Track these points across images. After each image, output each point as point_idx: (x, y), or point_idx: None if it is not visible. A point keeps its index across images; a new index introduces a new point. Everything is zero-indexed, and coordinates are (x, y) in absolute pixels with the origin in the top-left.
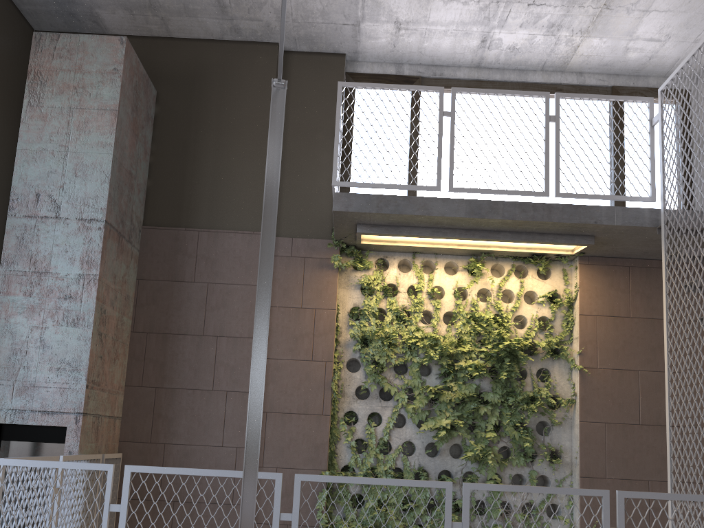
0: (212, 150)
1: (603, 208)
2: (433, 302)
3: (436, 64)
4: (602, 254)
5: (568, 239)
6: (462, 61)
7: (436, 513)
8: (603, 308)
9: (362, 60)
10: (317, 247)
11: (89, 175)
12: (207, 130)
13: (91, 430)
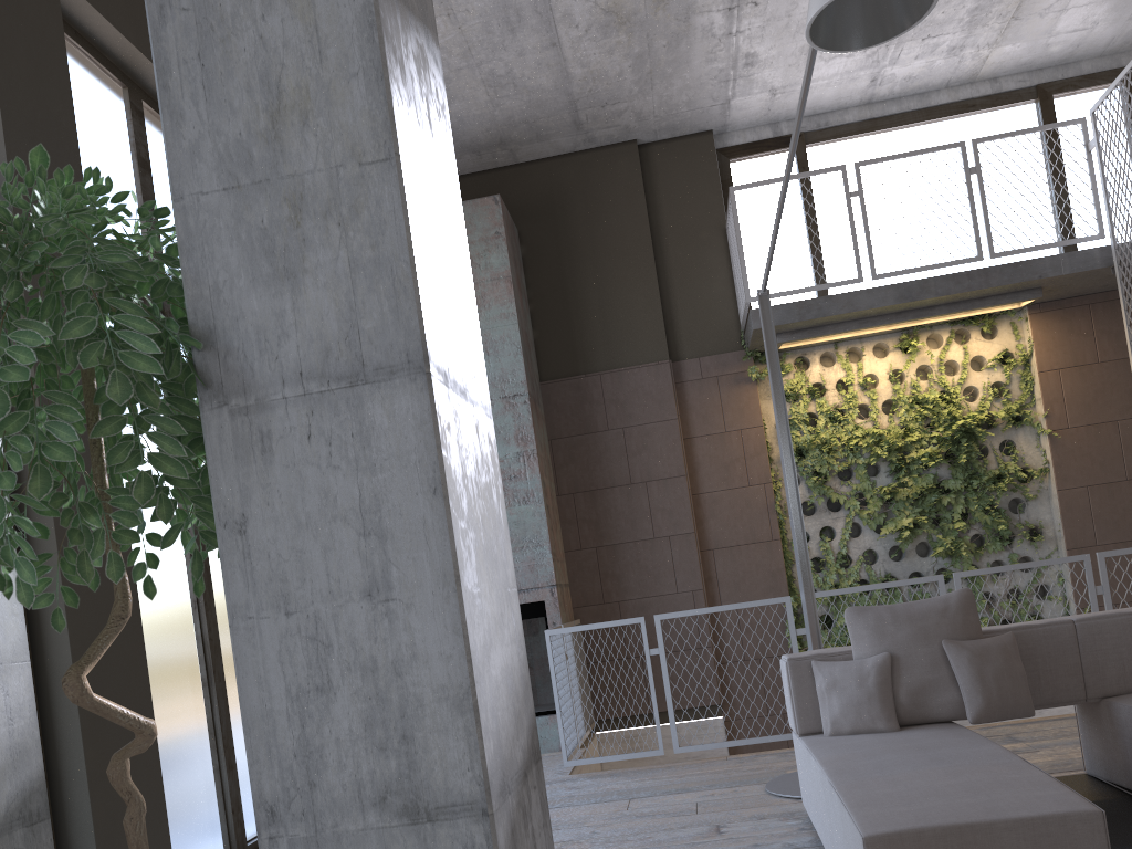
0: (592, 282)
1: (1047, 259)
2: (867, 394)
3: (819, 113)
4: (1054, 298)
5: (1012, 298)
6: (849, 103)
7: None
8: (1065, 359)
9: (731, 130)
10: (728, 361)
11: (500, 351)
12: (582, 261)
13: (561, 600)
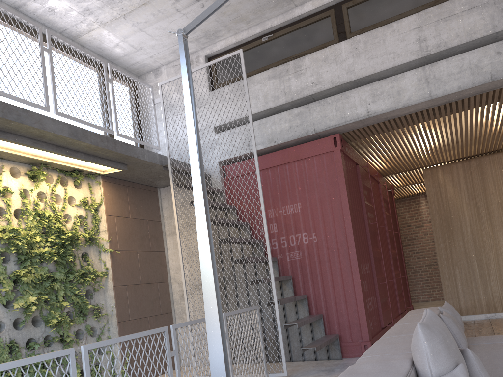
0: None
1: (140, 149)
2: (5, 200)
3: None
4: (116, 176)
5: (115, 164)
6: None
7: (30, 374)
8: (117, 211)
9: None
10: None
11: None
12: None
13: None
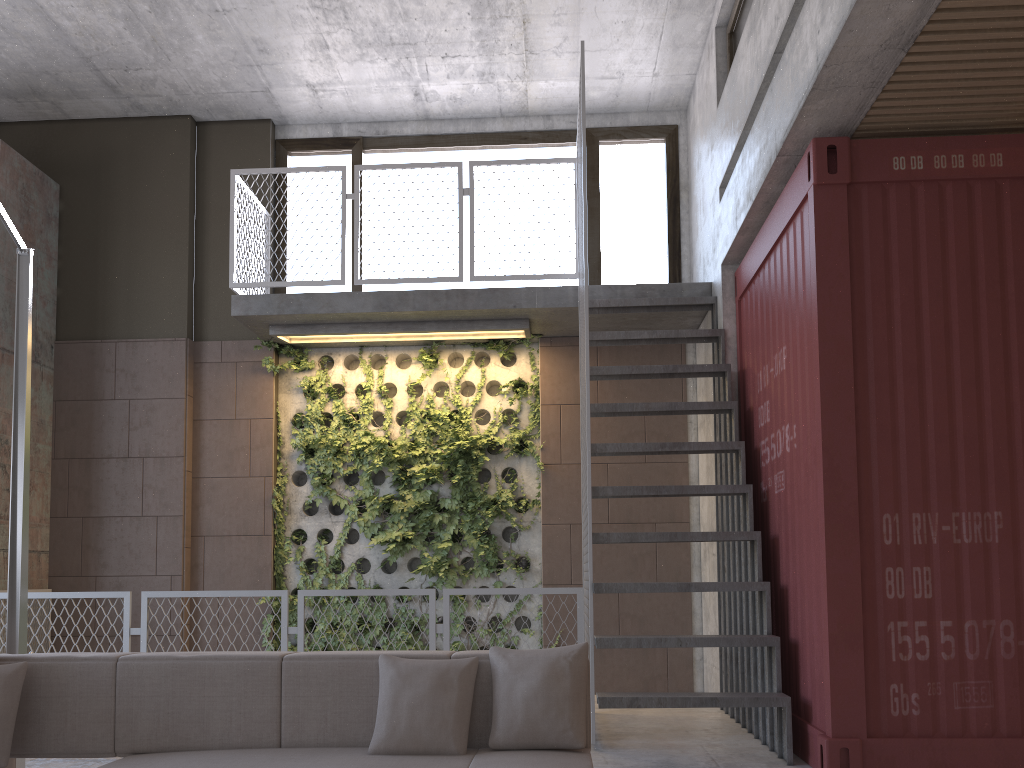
0: (124, 249)
1: (523, 290)
2: (384, 402)
3: (379, 121)
4: (562, 334)
5: (500, 325)
6: (406, 115)
7: (394, 633)
8: (567, 395)
9: (294, 124)
10: (250, 349)
11: None
12: (118, 226)
13: (3, 566)
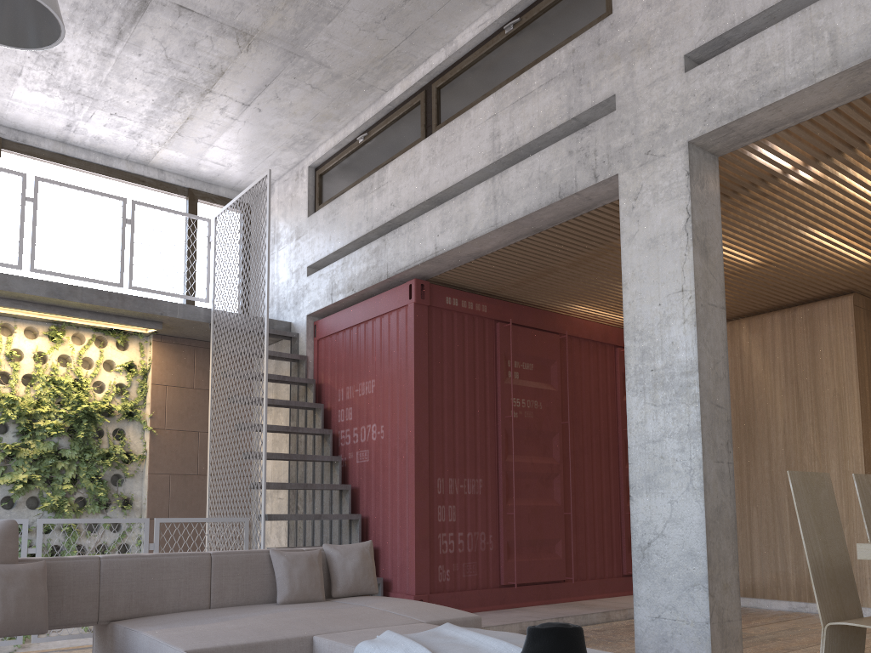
0: None
1: (169, 303)
2: (12, 364)
3: (19, 130)
4: (173, 334)
5: (140, 323)
6: (47, 134)
7: None
8: (172, 379)
9: None
10: None
11: None
12: None
13: None
